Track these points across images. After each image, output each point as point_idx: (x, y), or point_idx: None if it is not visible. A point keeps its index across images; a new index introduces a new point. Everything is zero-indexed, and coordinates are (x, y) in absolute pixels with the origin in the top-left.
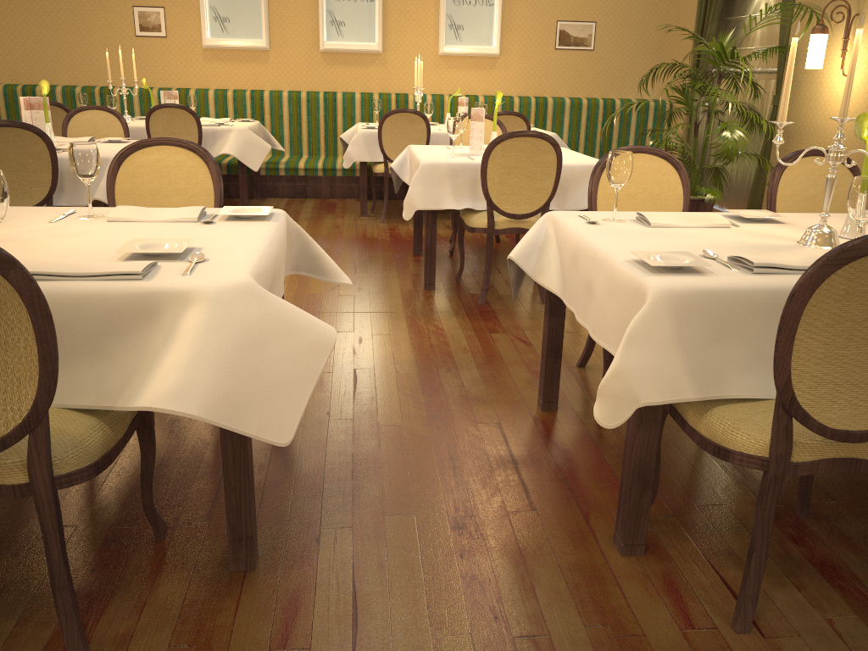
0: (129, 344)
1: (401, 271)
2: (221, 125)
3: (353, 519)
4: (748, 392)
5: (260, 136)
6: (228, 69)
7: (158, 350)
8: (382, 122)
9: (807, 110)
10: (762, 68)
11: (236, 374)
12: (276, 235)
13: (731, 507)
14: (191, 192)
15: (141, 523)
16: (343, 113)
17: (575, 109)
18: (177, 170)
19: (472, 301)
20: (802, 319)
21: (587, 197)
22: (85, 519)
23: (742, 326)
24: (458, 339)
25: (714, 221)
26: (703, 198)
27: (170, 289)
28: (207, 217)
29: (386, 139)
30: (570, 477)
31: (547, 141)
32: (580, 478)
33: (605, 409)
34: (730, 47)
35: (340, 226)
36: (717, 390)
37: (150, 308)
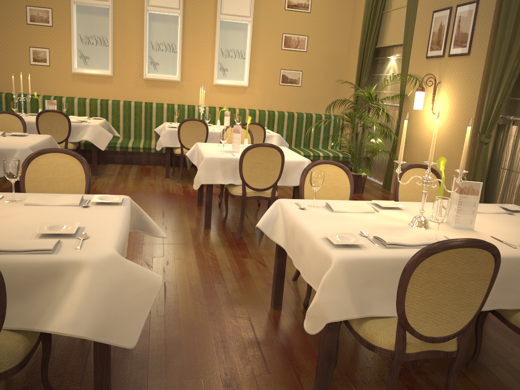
0: (43, 291)
1: (190, 216)
2: (82, 121)
3: (166, 382)
4: (384, 312)
5: (106, 127)
6: (87, 86)
7: (61, 295)
8: (180, 125)
9: (415, 129)
10: (391, 103)
11: (107, 309)
12: (126, 215)
13: (376, 368)
14: (71, 180)
15: (38, 389)
16: (156, 115)
17: (290, 118)
18: (64, 167)
19: (232, 236)
20: (409, 282)
21: (297, 178)
22: (2, 387)
23: (381, 278)
24: (224, 262)
25: (366, 209)
26: (361, 174)
27: (70, 260)
28: (84, 202)
29: (182, 135)
30: (289, 352)
31: (276, 149)
32: (294, 352)
33: (310, 324)
34: (374, 93)
35: (153, 184)
36: (368, 312)
37: (57, 271)
